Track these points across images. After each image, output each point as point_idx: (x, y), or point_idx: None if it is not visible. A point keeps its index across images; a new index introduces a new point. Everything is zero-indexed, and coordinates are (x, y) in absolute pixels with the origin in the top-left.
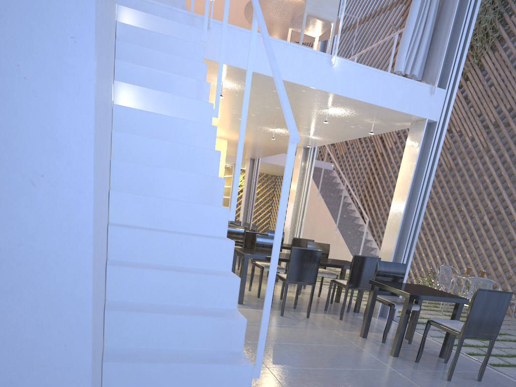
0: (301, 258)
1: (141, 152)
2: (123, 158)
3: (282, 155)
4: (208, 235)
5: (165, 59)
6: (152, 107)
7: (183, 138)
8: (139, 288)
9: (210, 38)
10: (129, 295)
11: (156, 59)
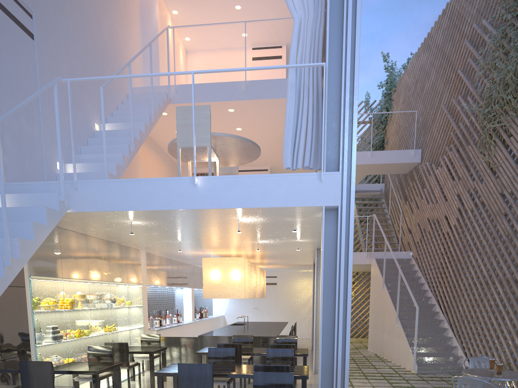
0: (189, 374)
1: None
2: None
3: None
4: None
5: None
6: None
7: None
8: None
9: (79, 195)
10: None
11: None
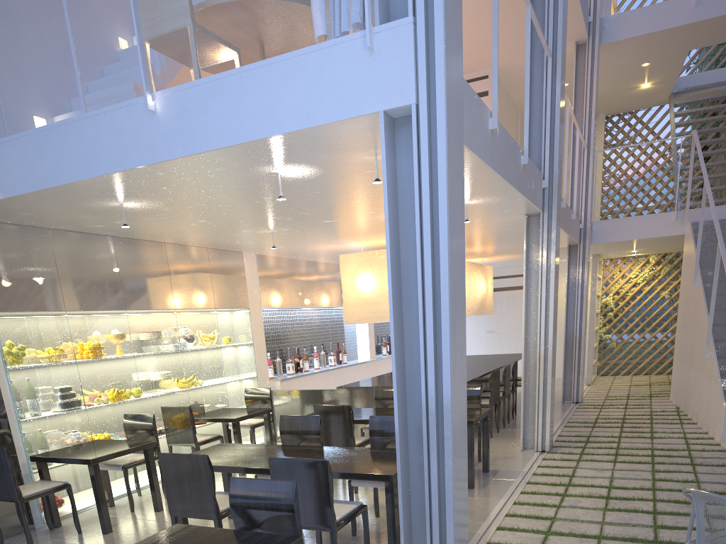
0: (177, 471)
1: None
2: None
3: (644, 219)
4: None
5: None
6: None
7: None
8: None
9: (3, 166)
10: None
11: None
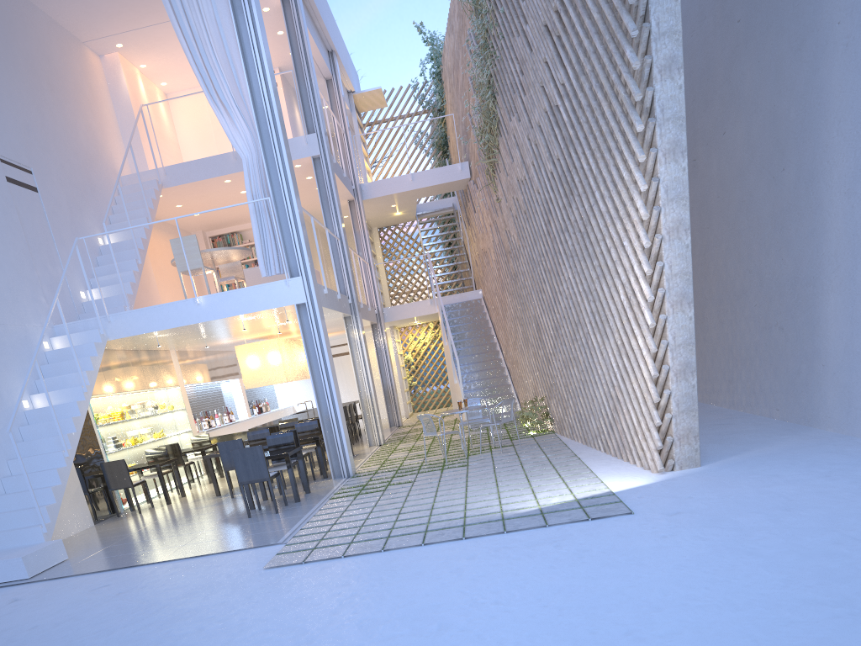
0: (227, 449)
1: (35, 432)
2: (28, 438)
3: (413, 305)
4: (57, 467)
5: (67, 364)
6: (52, 400)
7: (62, 414)
8: (11, 503)
9: (113, 325)
10: (8, 507)
11: (63, 366)
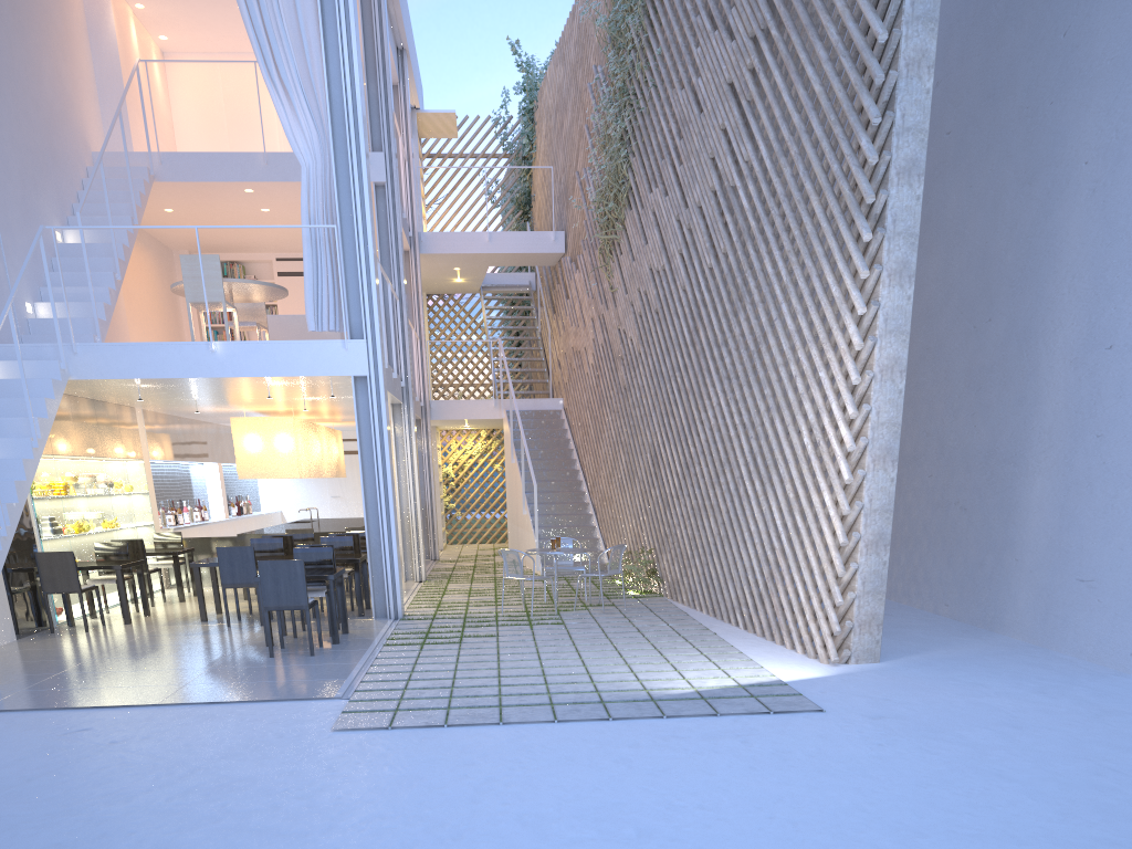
0: (230, 558)
1: None
2: None
3: (471, 403)
4: None
5: (7, 403)
6: None
7: None
8: None
9: (80, 360)
10: None
11: None
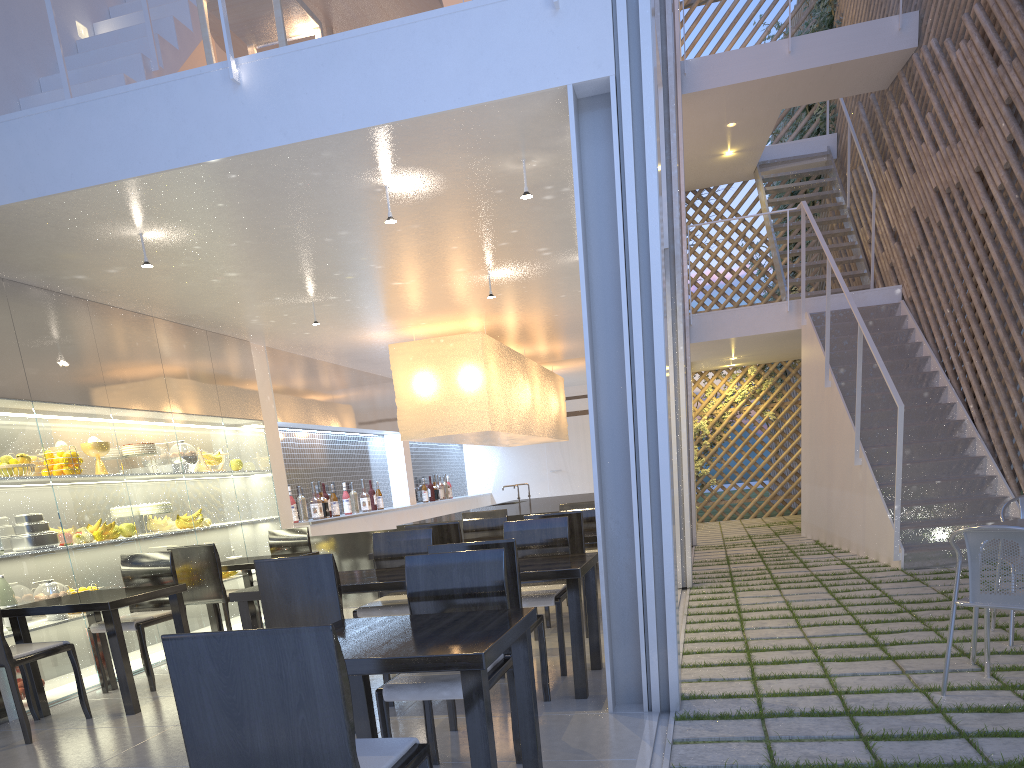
0: (284, 584)
1: None
2: None
3: (752, 311)
4: None
5: None
6: None
7: None
8: None
9: None
10: None
11: None
